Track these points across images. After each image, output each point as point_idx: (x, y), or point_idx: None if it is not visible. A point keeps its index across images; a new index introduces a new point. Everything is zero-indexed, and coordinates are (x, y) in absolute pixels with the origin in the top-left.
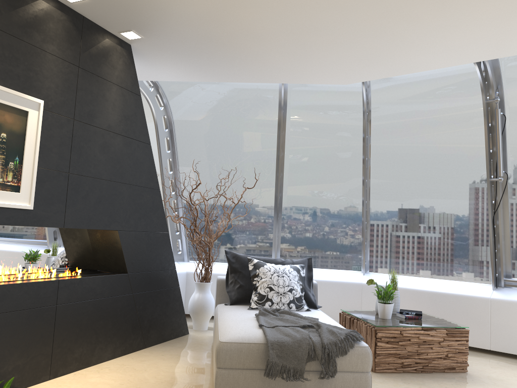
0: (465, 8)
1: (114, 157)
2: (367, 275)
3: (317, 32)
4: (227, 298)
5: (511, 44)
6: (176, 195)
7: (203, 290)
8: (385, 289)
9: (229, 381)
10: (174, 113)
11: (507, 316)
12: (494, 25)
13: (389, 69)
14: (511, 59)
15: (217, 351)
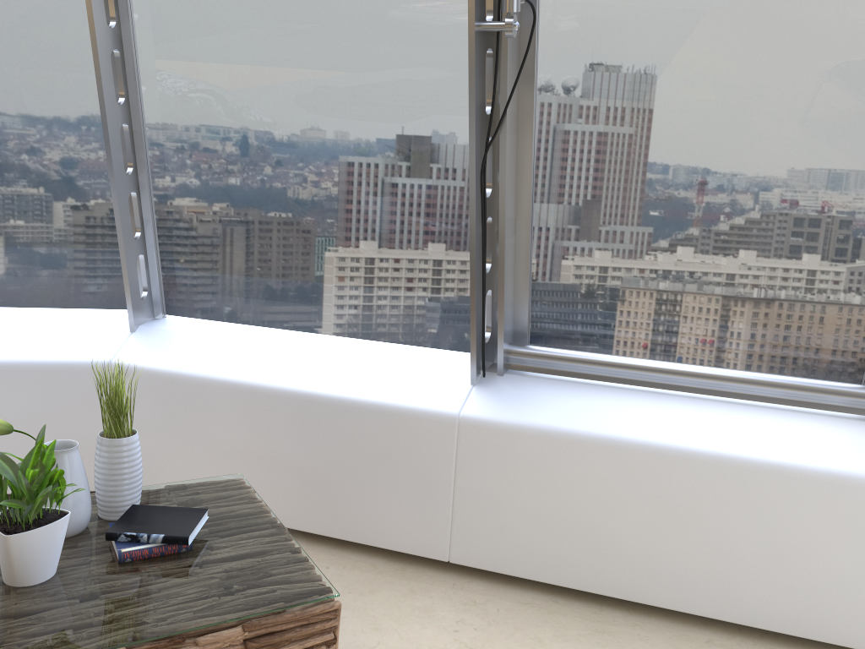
0: None
1: None
2: (143, 334)
3: None
4: None
5: None
6: None
7: None
8: (25, 468)
9: None
10: None
11: (501, 470)
12: None
13: None
14: None
15: None
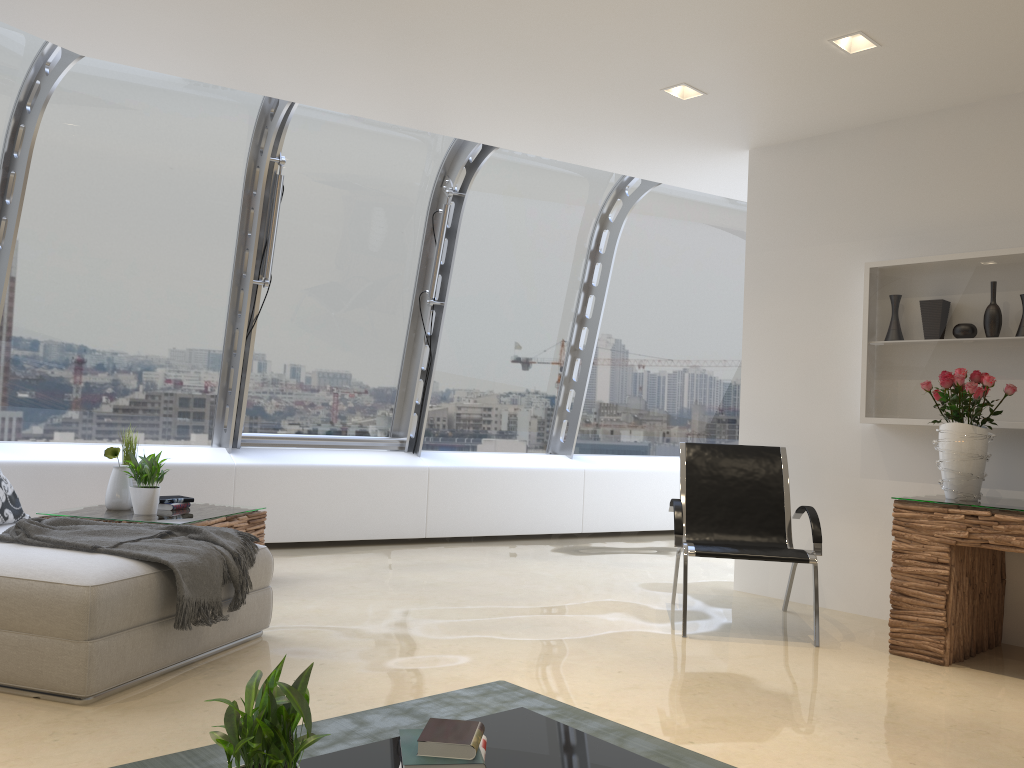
0: (411, 56)
1: None
2: None
3: None
4: None
5: (385, 107)
6: None
7: None
8: (151, 463)
9: (111, 659)
10: None
11: (258, 488)
12: (405, 83)
13: (197, 68)
14: (311, 107)
15: (90, 606)
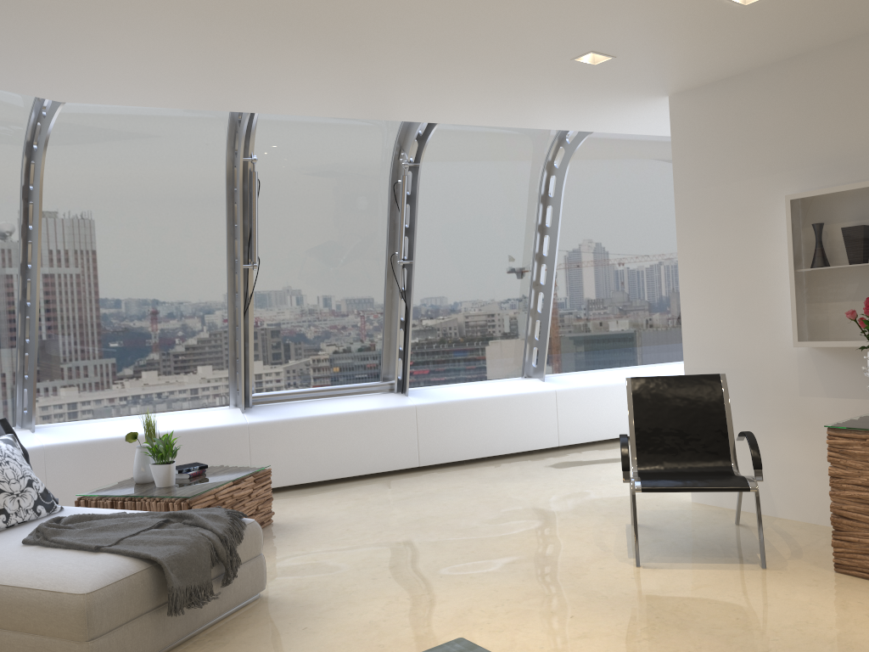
0: (336, 64)
1: None
2: (42, 431)
3: (130, 30)
4: None
5: (329, 105)
6: None
7: None
8: (165, 442)
9: None
10: None
11: (270, 441)
12: (339, 86)
13: (159, 98)
14: None
15: (87, 611)
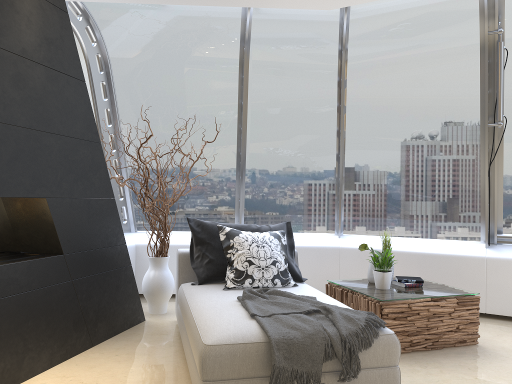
0: None
1: (34, 95)
2: (343, 238)
3: None
4: (192, 275)
5: None
6: (118, 154)
7: (160, 266)
8: (383, 255)
9: None
10: (110, 51)
11: (505, 275)
12: None
13: None
14: None
15: (202, 358)
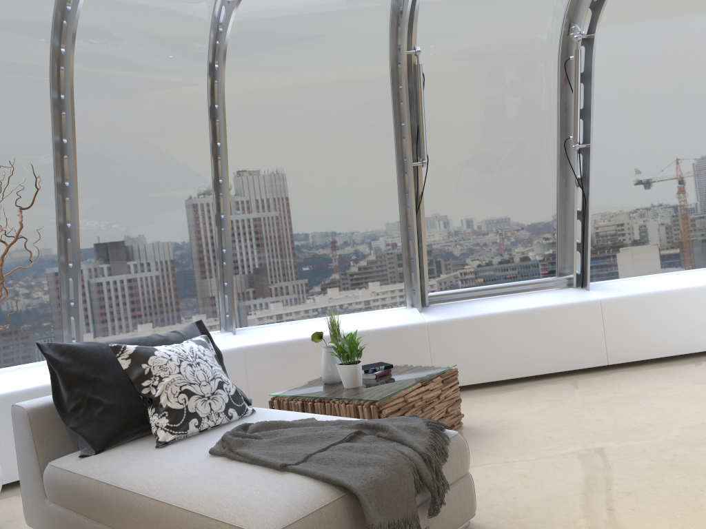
0: None
1: None
2: (241, 333)
3: None
4: (61, 443)
5: None
6: None
7: None
8: (349, 342)
9: None
10: None
11: (449, 340)
12: None
13: None
14: None
15: None
